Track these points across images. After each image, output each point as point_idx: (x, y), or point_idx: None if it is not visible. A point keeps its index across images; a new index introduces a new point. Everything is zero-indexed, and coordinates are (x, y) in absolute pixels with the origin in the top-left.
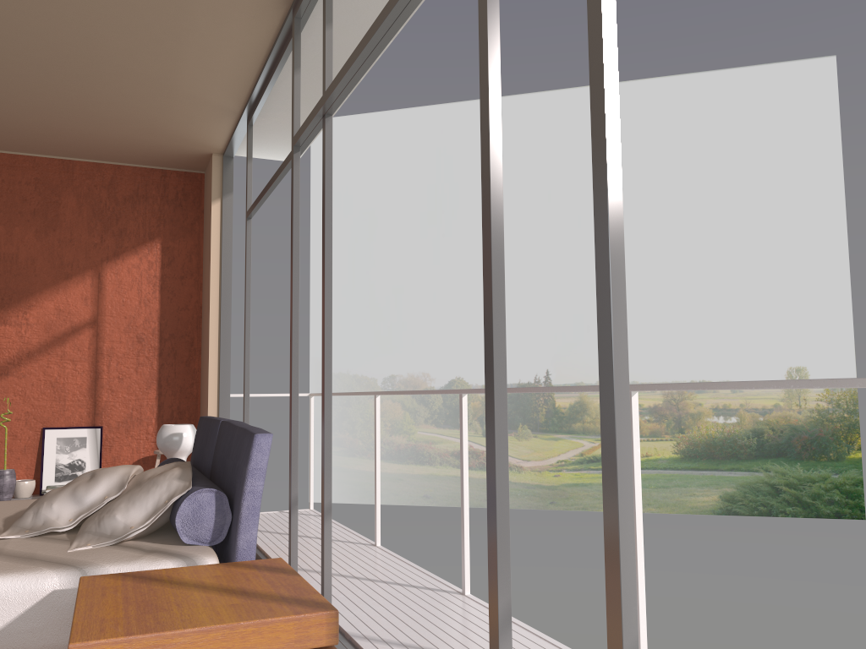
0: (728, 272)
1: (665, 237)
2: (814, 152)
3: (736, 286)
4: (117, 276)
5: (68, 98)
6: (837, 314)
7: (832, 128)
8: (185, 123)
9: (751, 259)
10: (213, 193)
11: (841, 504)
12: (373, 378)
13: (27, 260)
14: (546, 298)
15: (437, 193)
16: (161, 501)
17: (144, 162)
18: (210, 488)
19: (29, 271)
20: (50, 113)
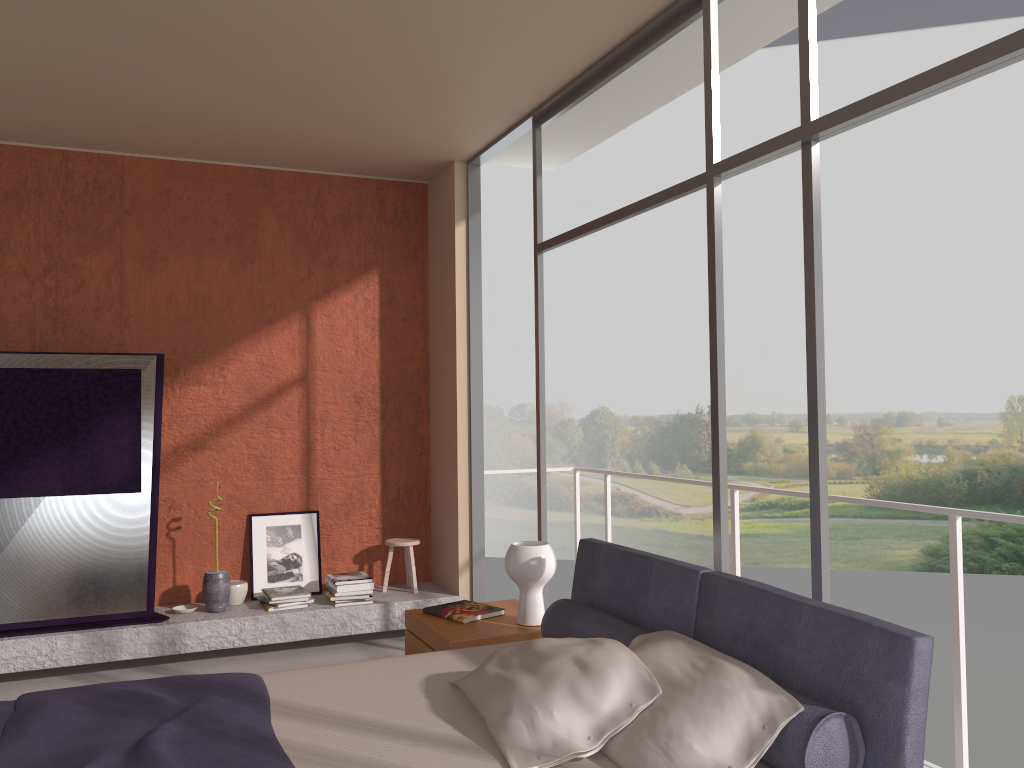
0: (937, 280)
1: (859, 236)
2: None
3: (946, 296)
4: (328, 319)
5: (316, 96)
6: None
7: None
8: (446, 126)
9: (966, 263)
10: (456, 213)
11: None
12: (498, 407)
13: (222, 301)
14: None
15: (576, 181)
16: (753, 725)
17: (358, 171)
18: (838, 712)
19: (224, 315)
20: (279, 114)
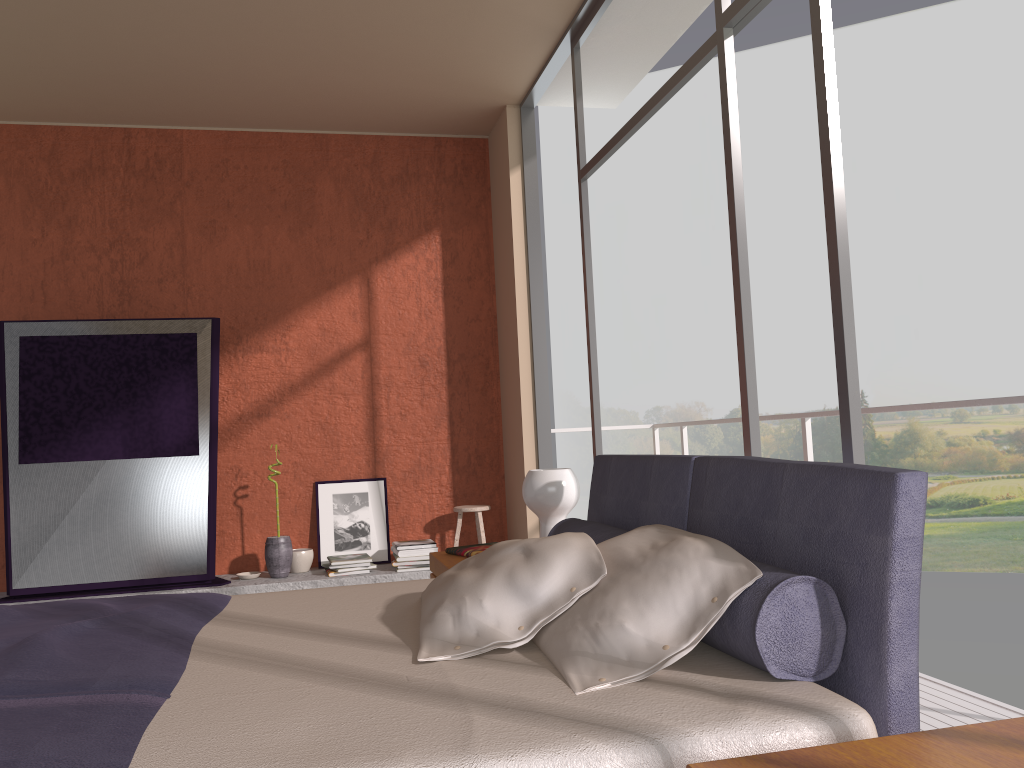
0: None
1: (1021, 204)
2: None
3: None
4: (389, 282)
5: (338, 33)
6: None
7: None
8: (482, 58)
9: None
10: (510, 159)
11: None
12: (633, 411)
13: (281, 268)
14: (856, 298)
15: (703, 174)
16: (701, 599)
17: (413, 129)
18: (805, 576)
19: (284, 282)
20: (310, 61)
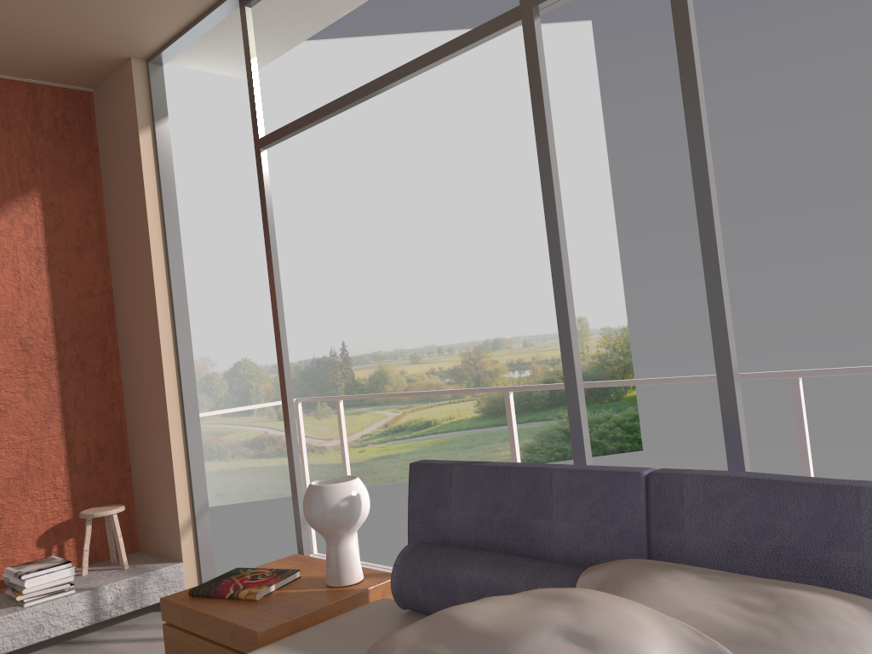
0: (512, 230)
1: (451, 196)
2: (579, 112)
3: (520, 243)
4: None
5: None
6: (608, 265)
7: (593, 90)
8: None
9: (532, 216)
10: (139, 119)
11: (622, 439)
12: None
13: None
14: (336, 265)
15: (200, 151)
16: None
17: (2, 69)
18: None
19: None
20: None
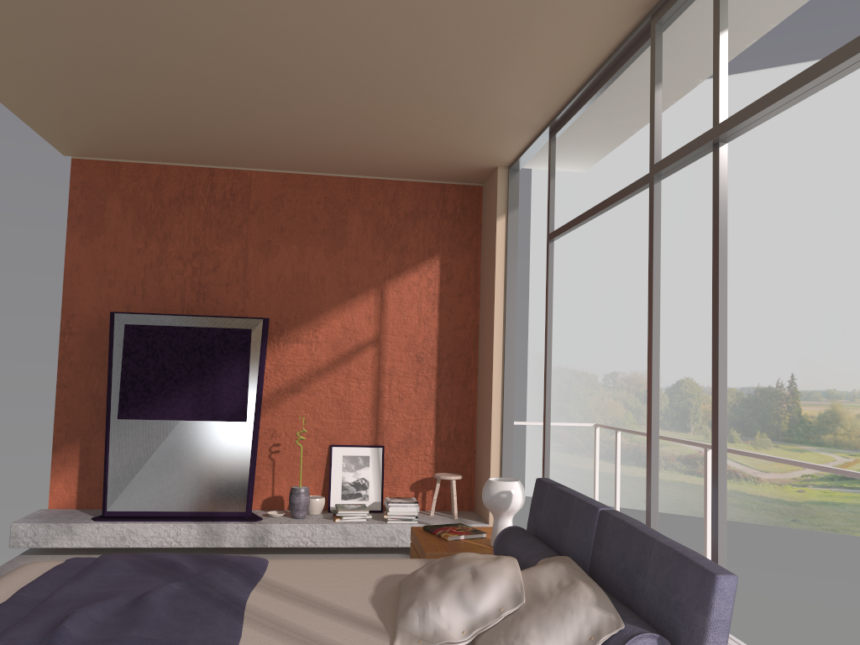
0: None
1: None
2: None
3: None
4: (398, 294)
5: (373, 121)
6: None
7: None
8: (481, 139)
9: None
10: (498, 209)
11: None
12: (593, 374)
13: (317, 279)
14: (793, 295)
15: (667, 180)
16: (583, 636)
17: (425, 177)
18: (651, 633)
19: (318, 290)
20: (350, 136)
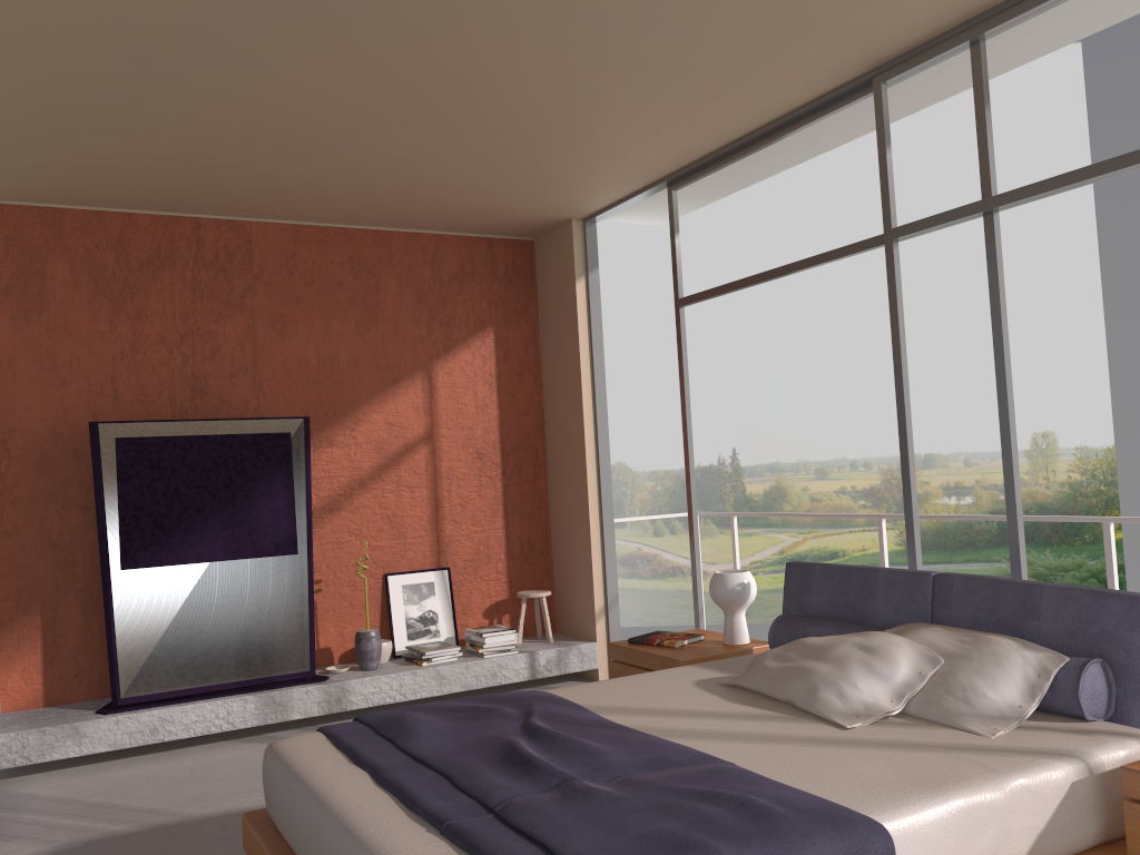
0: (956, 317)
1: (876, 274)
2: (1058, 164)
3: (966, 334)
4: (449, 377)
5: (476, 165)
6: (1090, 365)
7: (1079, 134)
8: (582, 188)
9: (984, 299)
10: (576, 270)
11: None
12: None
13: (349, 363)
14: (729, 357)
15: None
16: (1029, 675)
17: (472, 230)
18: (1097, 659)
19: (352, 377)
20: (429, 181)
